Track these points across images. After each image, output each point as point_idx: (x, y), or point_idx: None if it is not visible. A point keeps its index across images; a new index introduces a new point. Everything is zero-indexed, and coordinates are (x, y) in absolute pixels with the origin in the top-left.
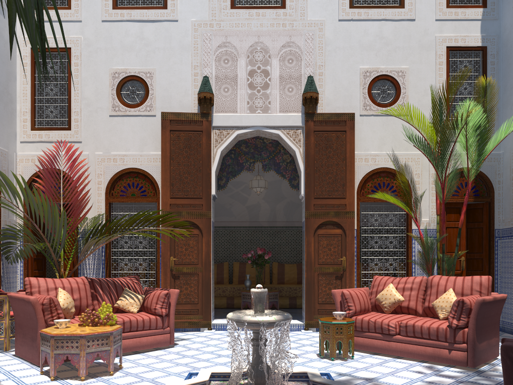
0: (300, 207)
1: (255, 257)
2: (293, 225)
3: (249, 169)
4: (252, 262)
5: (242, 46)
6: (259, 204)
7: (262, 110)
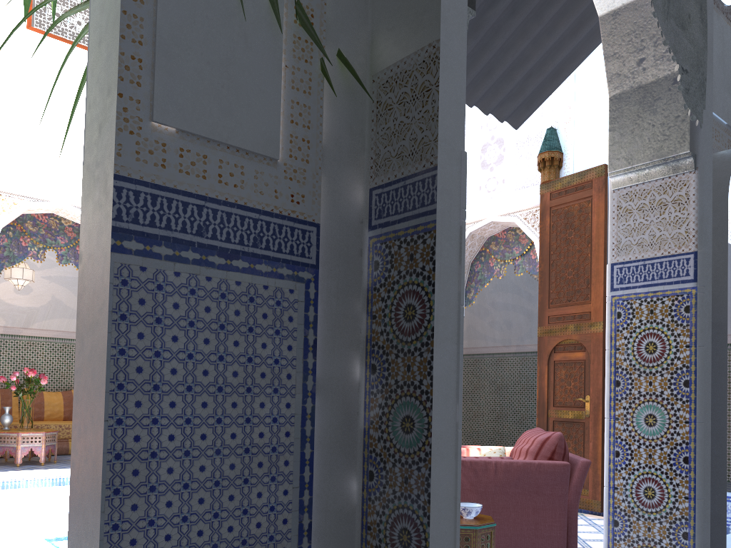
0: (68, 311)
1: (19, 381)
2: (56, 336)
3: (37, 257)
4: (17, 389)
5: (42, 86)
6: (3, 301)
7: (69, 182)
